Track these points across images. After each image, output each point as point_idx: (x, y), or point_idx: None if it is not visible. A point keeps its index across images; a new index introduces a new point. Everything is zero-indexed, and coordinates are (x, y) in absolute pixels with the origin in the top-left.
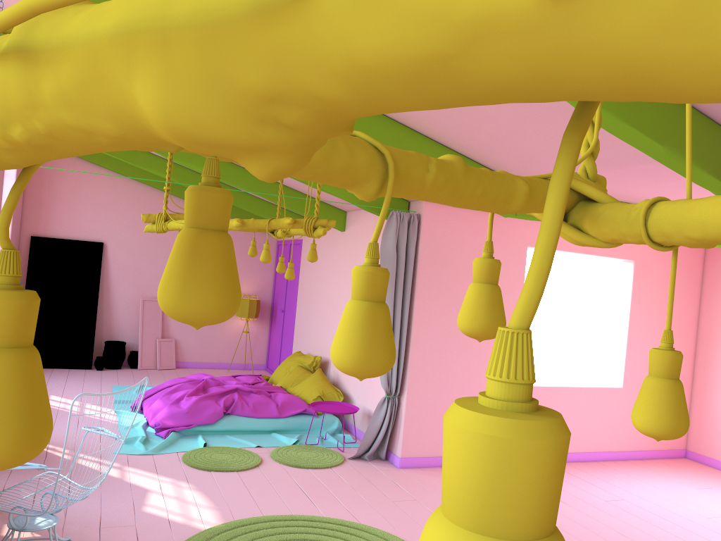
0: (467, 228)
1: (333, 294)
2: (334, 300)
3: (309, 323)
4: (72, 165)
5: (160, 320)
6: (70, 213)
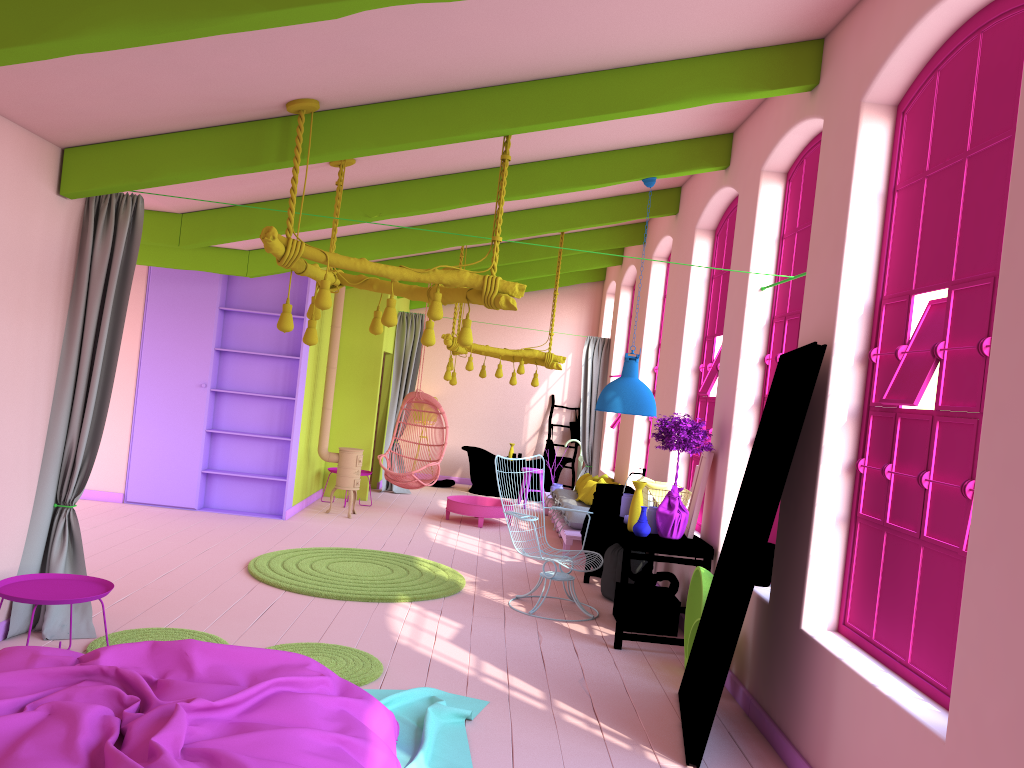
0: None
1: None
2: None
3: None
4: None
5: None
6: None
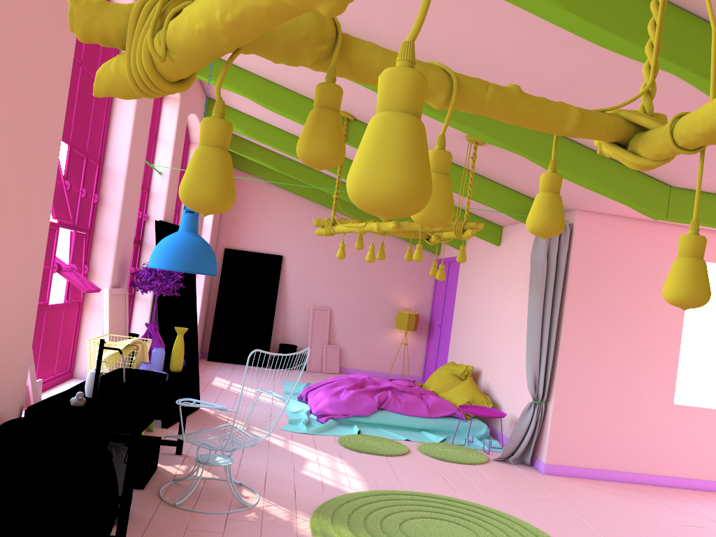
0: (623, 238)
1: (487, 306)
2: (487, 312)
3: (463, 336)
4: (261, 187)
5: (327, 328)
6: (256, 229)
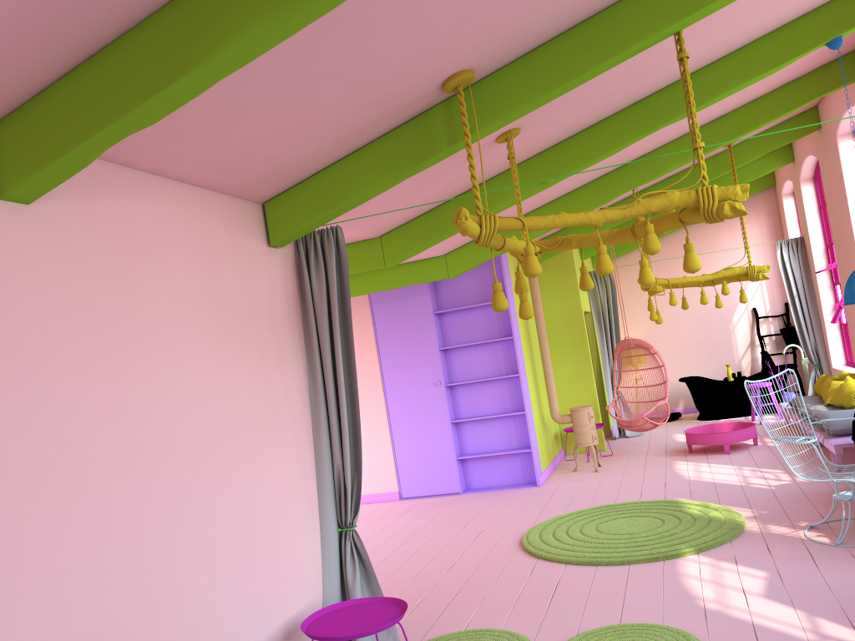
0: None
1: (10, 440)
2: (25, 461)
3: None
4: None
5: None
6: None
